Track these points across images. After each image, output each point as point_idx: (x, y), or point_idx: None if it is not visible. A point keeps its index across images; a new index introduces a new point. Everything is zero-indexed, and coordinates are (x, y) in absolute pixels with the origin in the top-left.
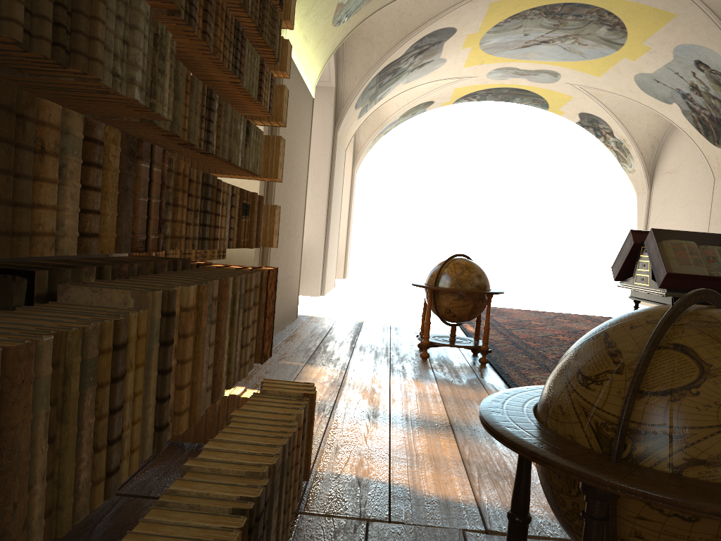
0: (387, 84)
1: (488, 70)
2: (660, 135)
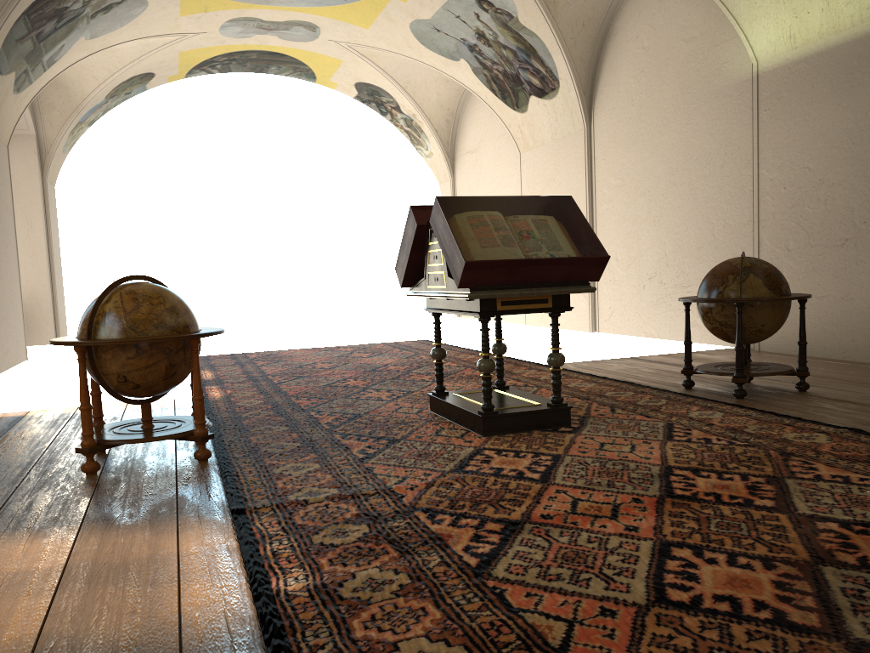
0: (55, 37)
1: (220, 21)
2: (454, 106)
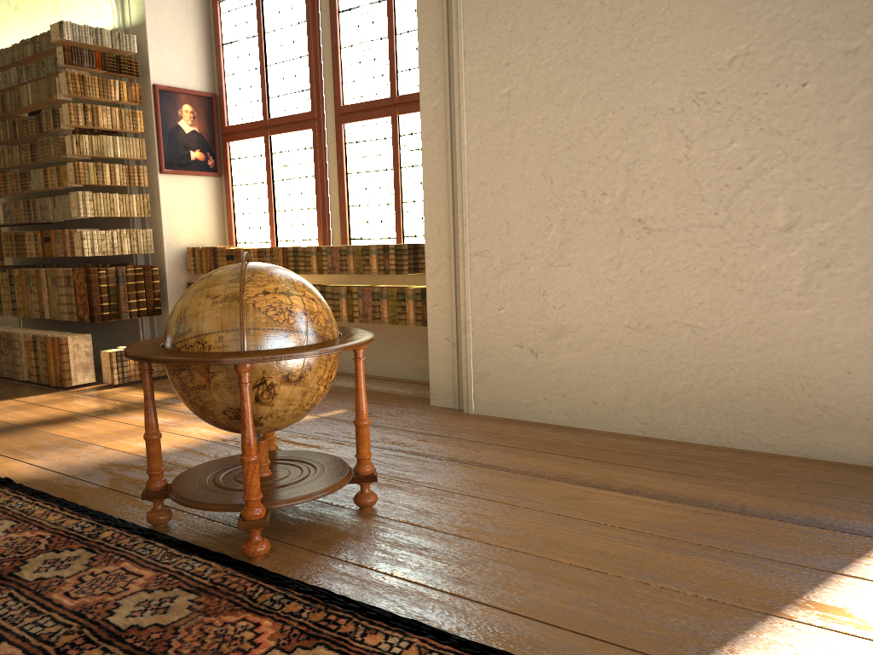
0: None
1: None
2: None
